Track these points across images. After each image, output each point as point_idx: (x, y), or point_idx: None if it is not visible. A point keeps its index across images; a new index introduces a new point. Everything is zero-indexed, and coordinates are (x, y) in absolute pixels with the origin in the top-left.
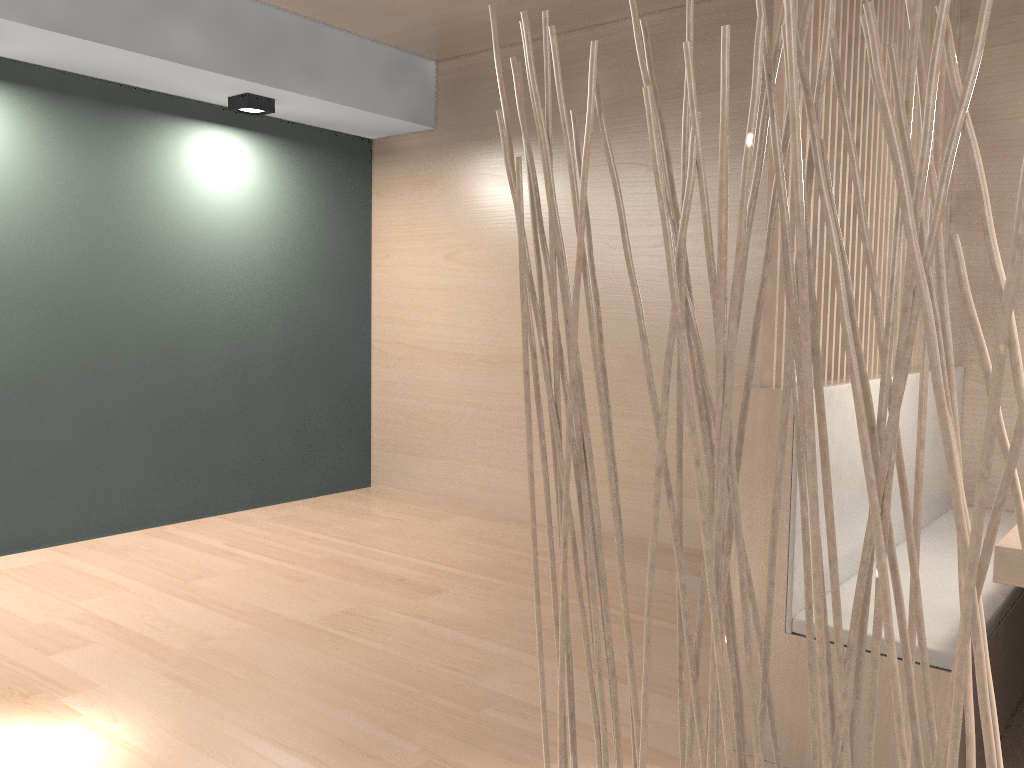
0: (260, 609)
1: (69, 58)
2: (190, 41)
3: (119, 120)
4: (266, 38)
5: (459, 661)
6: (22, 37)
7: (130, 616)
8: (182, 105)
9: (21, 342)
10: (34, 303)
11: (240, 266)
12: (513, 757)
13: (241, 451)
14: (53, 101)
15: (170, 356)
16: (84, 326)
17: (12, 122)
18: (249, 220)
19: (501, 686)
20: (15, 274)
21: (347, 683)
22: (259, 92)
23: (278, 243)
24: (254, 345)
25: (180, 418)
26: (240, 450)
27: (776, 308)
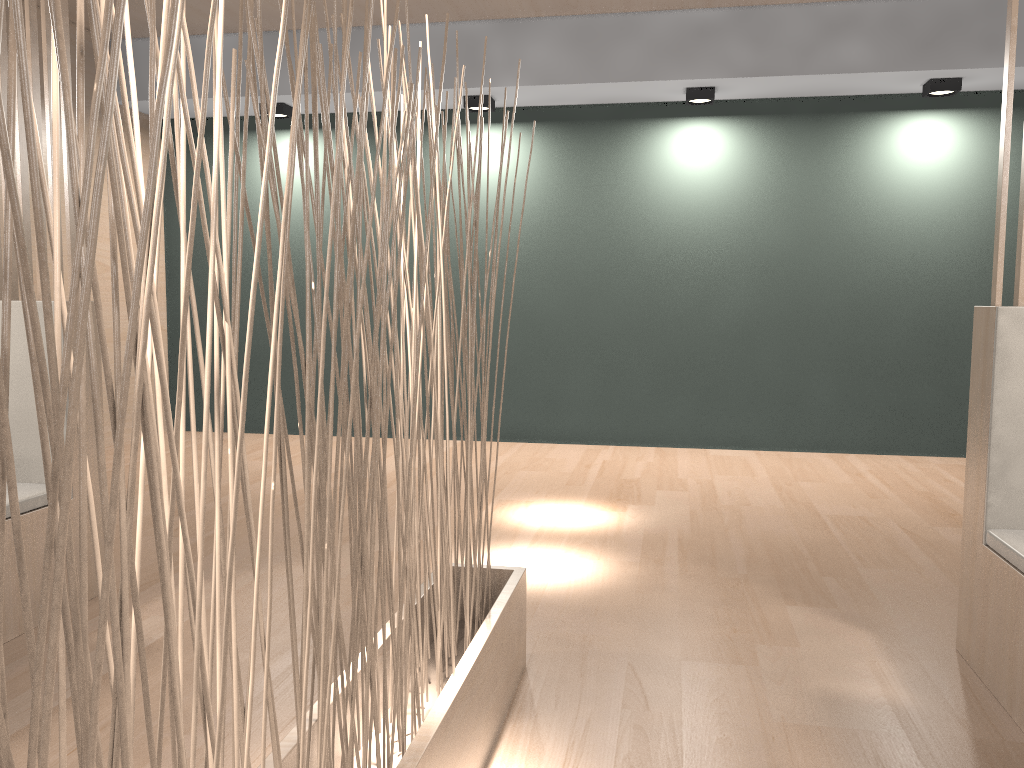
0: (808, 502)
1: (777, 89)
2: (857, 52)
3: (829, 125)
4: (937, 27)
5: (875, 557)
6: (734, 85)
7: (728, 486)
8: (888, 101)
9: (744, 300)
10: (754, 272)
11: (941, 234)
12: (788, 595)
13: (932, 402)
14: (777, 122)
15: (864, 314)
16: (791, 289)
17: (746, 144)
18: (954, 191)
19: (870, 574)
20: (742, 252)
21: (774, 541)
22: (939, 76)
23: (987, 210)
24: (953, 306)
25: (870, 366)
26: (931, 401)
27: (1001, 227)
